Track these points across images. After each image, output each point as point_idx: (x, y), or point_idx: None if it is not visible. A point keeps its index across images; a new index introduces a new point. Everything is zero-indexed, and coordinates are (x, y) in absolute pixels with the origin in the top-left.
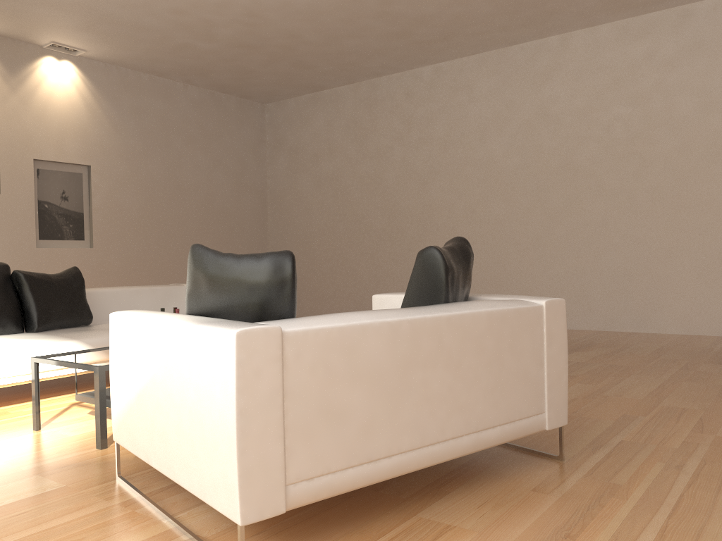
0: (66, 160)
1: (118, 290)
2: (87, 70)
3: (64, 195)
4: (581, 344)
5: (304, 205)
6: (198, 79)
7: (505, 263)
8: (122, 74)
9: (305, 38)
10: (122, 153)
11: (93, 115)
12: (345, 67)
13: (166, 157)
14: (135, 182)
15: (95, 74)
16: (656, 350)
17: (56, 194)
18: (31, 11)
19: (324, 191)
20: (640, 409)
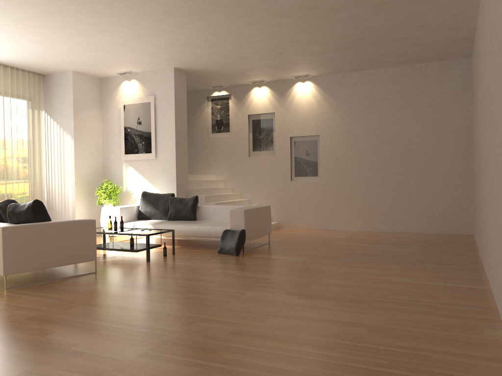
0: (306, 134)
1: (216, 206)
2: (318, 82)
3: (306, 153)
4: (355, 298)
5: (474, 142)
6: (384, 64)
7: (487, 209)
8: (339, 77)
9: (349, 33)
10: (338, 124)
11: (321, 107)
12: (428, 28)
13: (370, 121)
14: (346, 140)
15: (323, 83)
16: (323, 319)
17: (302, 153)
18: (256, 73)
19: (475, 130)
20: (74, 301)
